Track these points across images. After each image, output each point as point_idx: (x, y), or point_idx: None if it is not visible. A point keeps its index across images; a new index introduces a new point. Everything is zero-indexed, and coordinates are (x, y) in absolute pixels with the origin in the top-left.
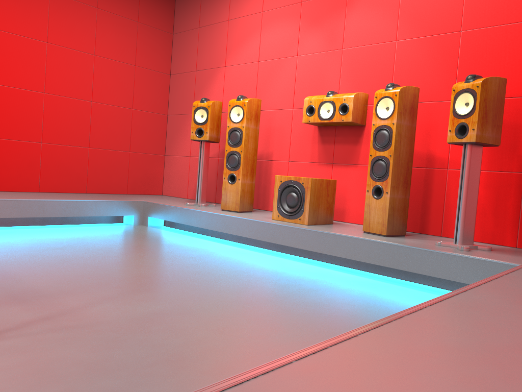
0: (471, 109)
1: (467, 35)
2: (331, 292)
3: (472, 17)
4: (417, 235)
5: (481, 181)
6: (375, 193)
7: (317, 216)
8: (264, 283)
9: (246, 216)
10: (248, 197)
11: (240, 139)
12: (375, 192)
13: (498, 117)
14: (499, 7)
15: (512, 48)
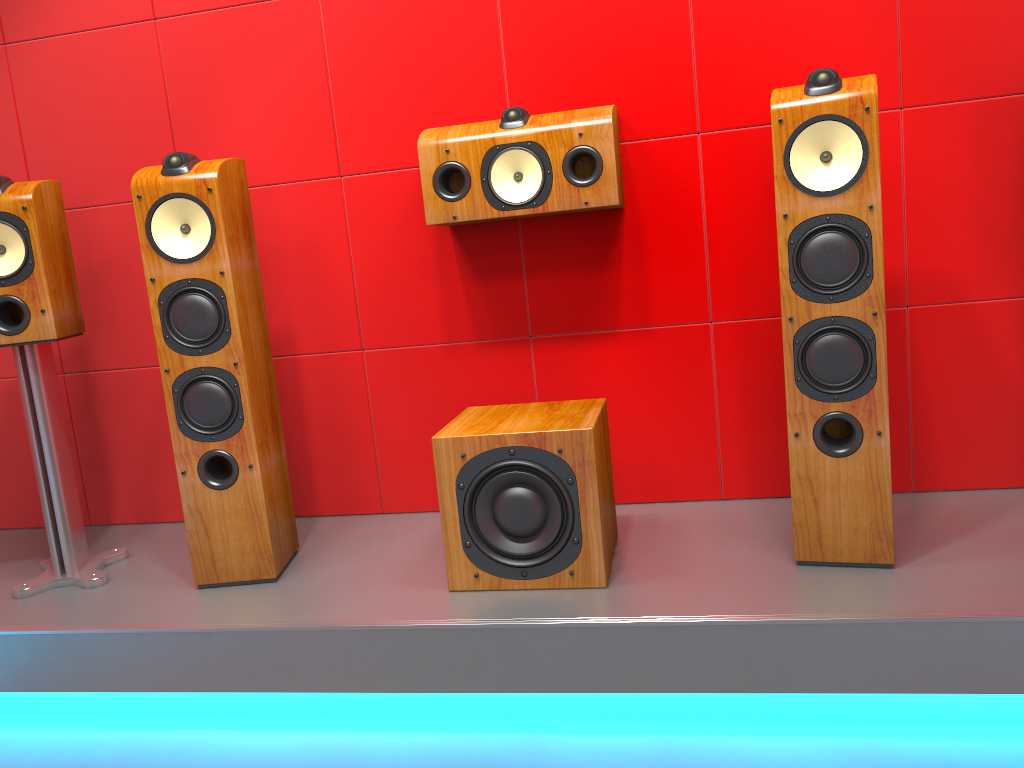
0: None
1: None
2: None
3: None
4: None
5: (1010, 327)
6: (825, 438)
7: (608, 541)
8: None
9: (349, 606)
10: (284, 511)
11: (223, 321)
12: (823, 433)
13: None
14: None
15: None
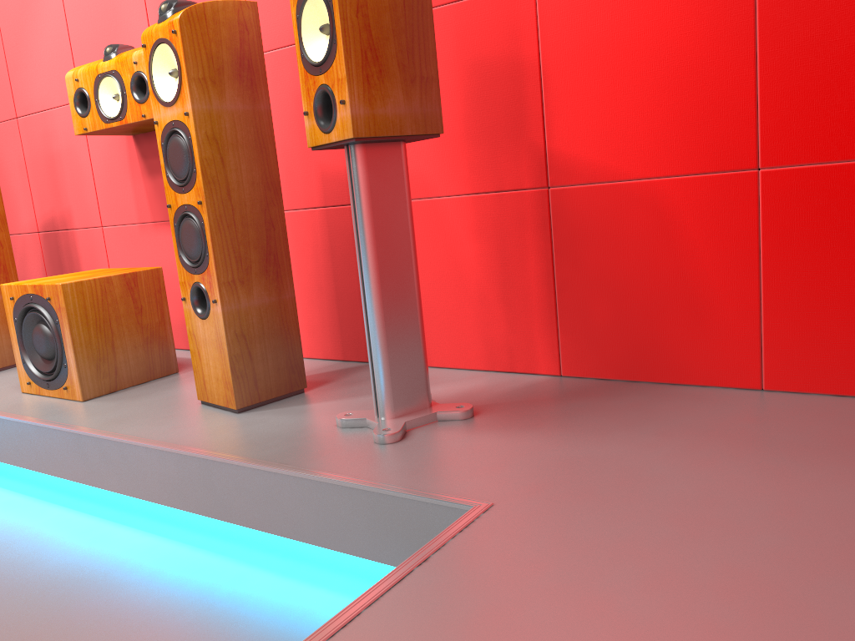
0: (329, 42)
1: None
2: None
3: None
4: (354, 373)
5: (465, 222)
6: (202, 303)
7: (114, 371)
8: None
9: None
10: (6, 332)
11: None
12: (201, 299)
13: (421, 54)
14: None
15: None
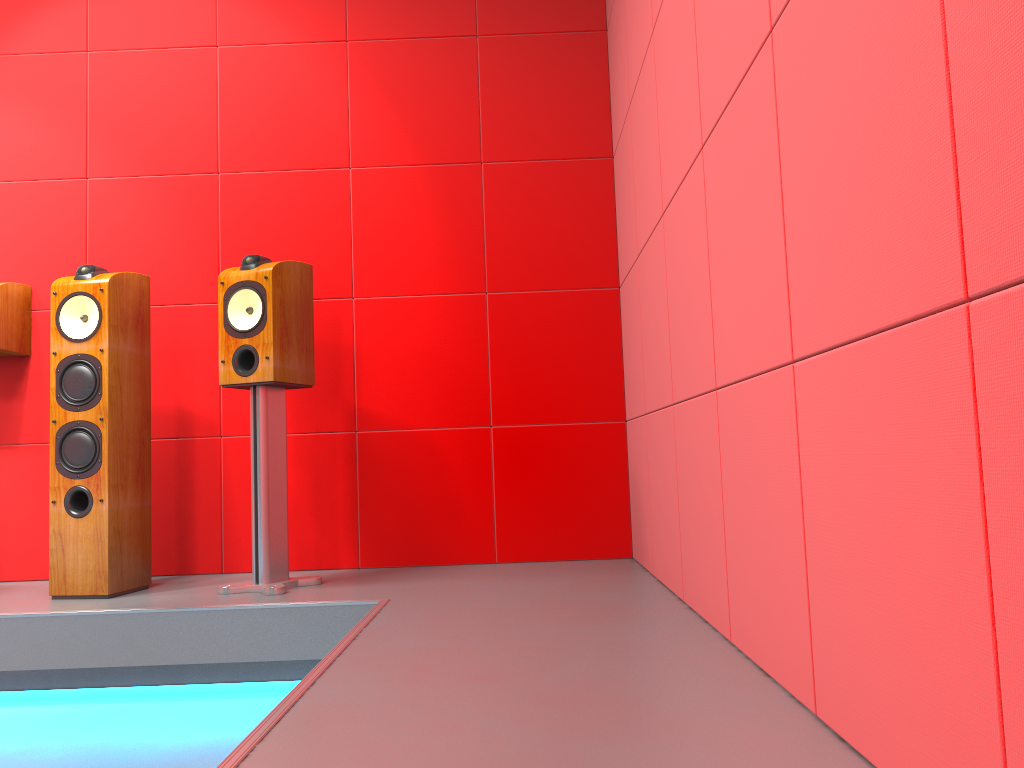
0: (259, 320)
1: (231, 182)
2: None
3: (237, 150)
4: (175, 579)
5: (287, 454)
6: (75, 505)
7: None
8: None
9: None
10: None
11: None
12: (74, 502)
13: (307, 334)
14: (283, 139)
15: (312, 212)
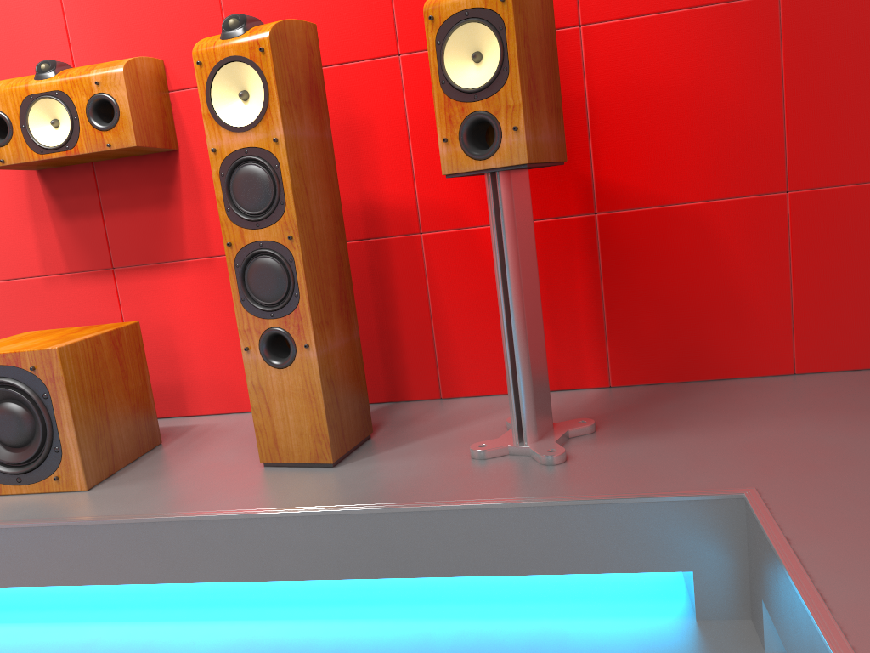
0: (497, 70)
1: None
2: None
3: None
4: (391, 413)
5: None
6: (272, 351)
7: (111, 449)
8: None
9: None
10: None
11: None
12: (271, 347)
13: (554, 86)
14: None
15: None
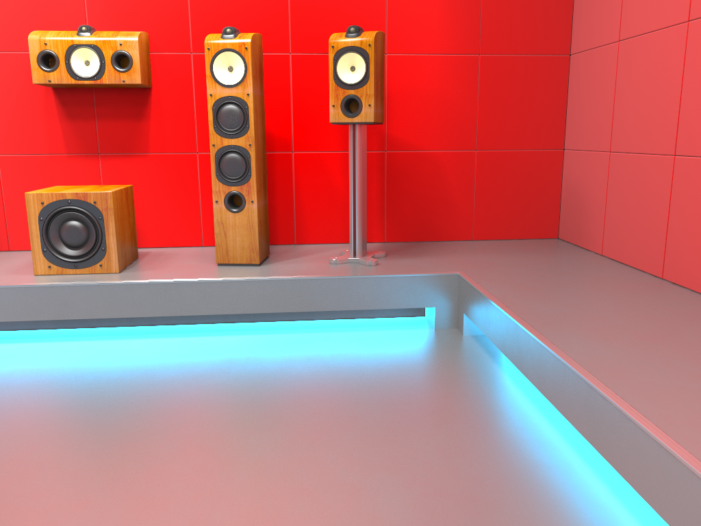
0: (363, 77)
1: None
2: (277, 382)
3: None
4: (271, 249)
5: (338, 165)
6: (230, 204)
7: (125, 253)
8: (170, 409)
9: None
10: None
11: None
12: (229, 201)
13: (382, 86)
14: None
15: None
